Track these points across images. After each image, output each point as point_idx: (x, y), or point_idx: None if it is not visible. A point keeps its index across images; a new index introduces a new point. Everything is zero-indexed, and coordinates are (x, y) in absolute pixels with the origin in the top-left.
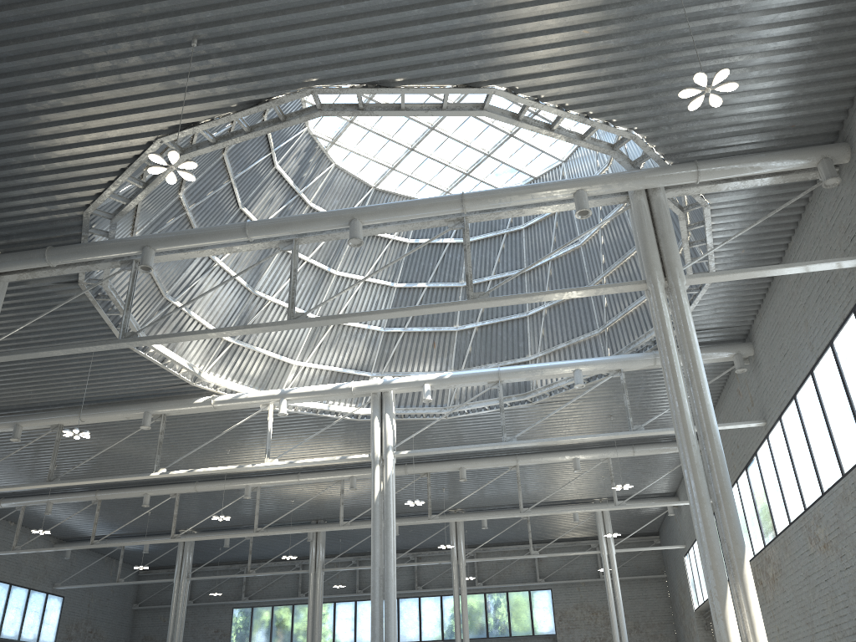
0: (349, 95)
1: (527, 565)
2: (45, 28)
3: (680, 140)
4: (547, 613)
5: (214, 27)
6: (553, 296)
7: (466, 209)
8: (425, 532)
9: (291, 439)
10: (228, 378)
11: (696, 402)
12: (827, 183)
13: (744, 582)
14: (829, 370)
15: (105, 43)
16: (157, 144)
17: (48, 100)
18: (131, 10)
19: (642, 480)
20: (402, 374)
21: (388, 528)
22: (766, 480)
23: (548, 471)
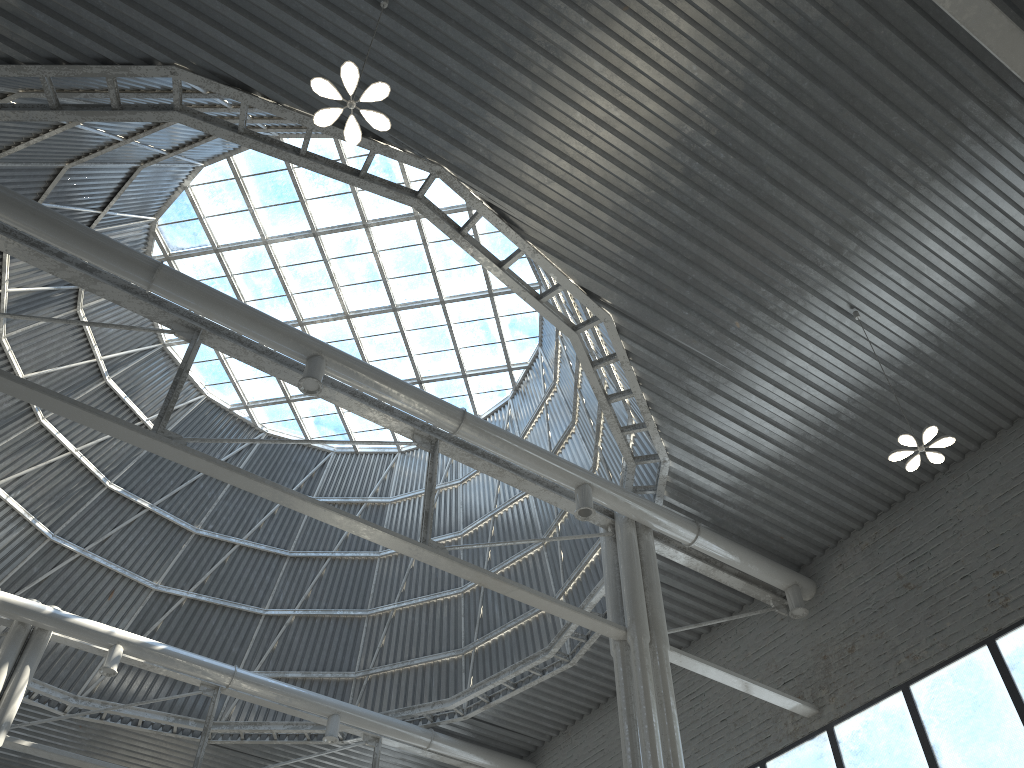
0: (242, 221)
1: None
2: None
3: (694, 490)
4: None
5: (426, 9)
6: (525, 595)
7: (460, 431)
8: None
9: None
10: None
11: None
12: (794, 611)
13: None
14: None
15: None
16: (164, 71)
17: None
18: None
19: None
20: None
21: None
22: None
23: None
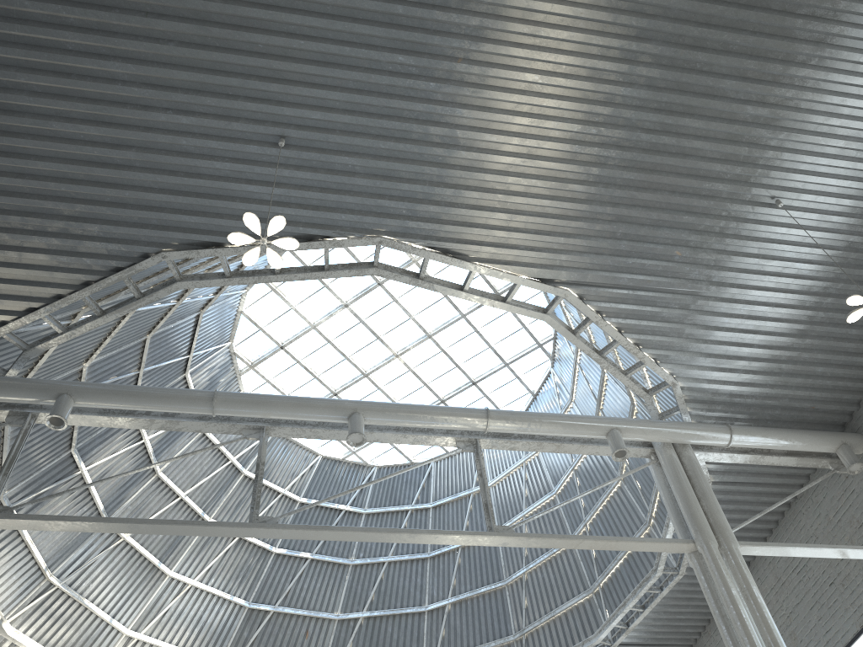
0: (291, 318)
1: None
2: (106, 70)
3: (713, 398)
4: None
5: (313, 132)
6: (592, 543)
7: (490, 427)
8: None
9: None
10: (33, 638)
11: None
12: (851, 468)
13: None
14: None
15: (172, 111)
16: (157, 258)
17: (49, 162)
18: (229, 82)
19: None
20: None
21: None
22: None
23: None
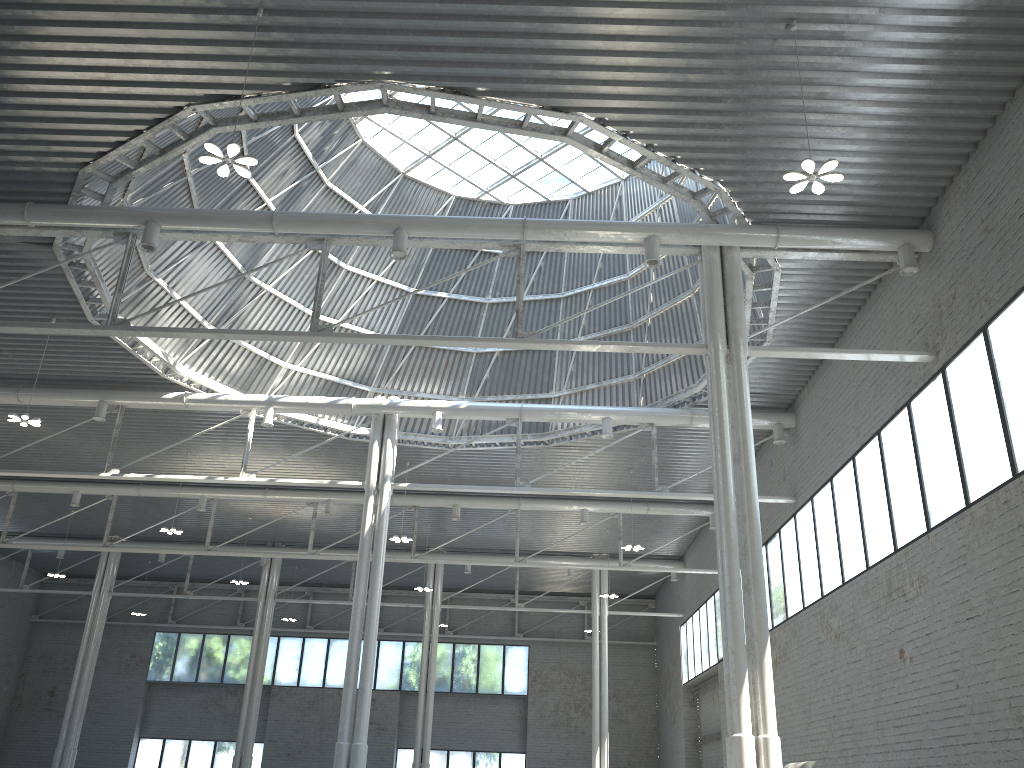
0: None
1: (505, 617)
2: None
3: (765, 199)
4: (520, 672)
5: None
6: (608, 347)
7: (527, 237)
8: (396, 569)
9: (265, 450)
10: (206, 373)
11: (741, 482)
12: (905, 271)
13: (763, 669)
14: (872, 459)
15: None
16: (188, 111)
17: (69, 43)
18: None
19: (649, 539)
20: (406, 394)
21: (376, 567)
22: (785, 559)
23: (550, 519)
